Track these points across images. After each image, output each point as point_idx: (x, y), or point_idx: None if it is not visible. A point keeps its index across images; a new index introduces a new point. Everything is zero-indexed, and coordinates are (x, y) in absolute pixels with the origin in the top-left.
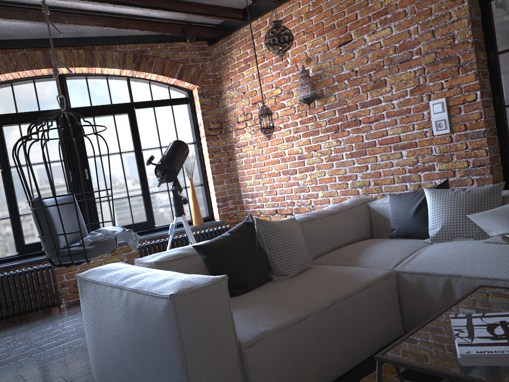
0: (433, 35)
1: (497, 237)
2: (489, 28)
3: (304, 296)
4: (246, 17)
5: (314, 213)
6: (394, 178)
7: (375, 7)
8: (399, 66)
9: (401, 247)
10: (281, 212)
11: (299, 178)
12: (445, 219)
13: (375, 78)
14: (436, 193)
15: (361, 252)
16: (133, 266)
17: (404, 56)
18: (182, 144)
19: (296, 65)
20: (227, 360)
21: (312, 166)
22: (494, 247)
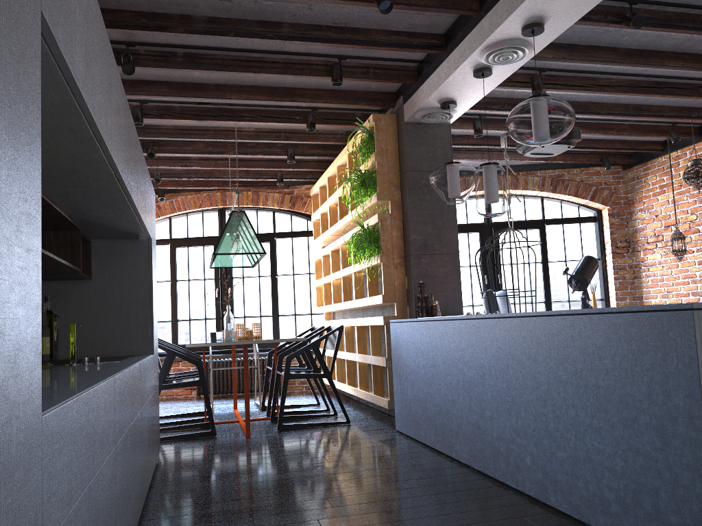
0: None
1: None
2: None
3: None
4: (665, 148)
5: None
6: None
7: None
8: None
9: None
10: None
11: None
12: None
13: None
14: None
15: None
16: None
17: None
18: (593, 260)
19: None
20: None
21: None
22: None
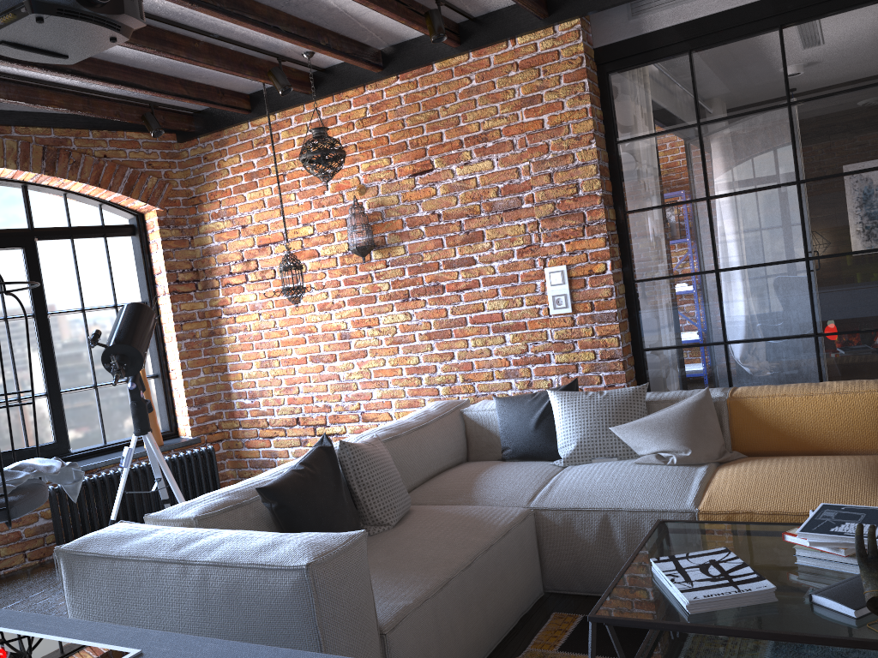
0: (550, 180)
1: (650, 455)
2: (619, 178)
3: (431, 552)
4: (255, 108)
5: (395, 427)
6: (493, 372)
7: (469, 128)
8: (504, 215)
9: (527, 474)
10: (306, 422)
11: (341, 369)
12: (581, 432)
13: (468, 228)
14: (566, 398)
15: (474, 484)
16: (169, 527)
17: (510, 202)
18: (146, 311)
19: (342, 195)
20: (373, 652)
21: (363, 350)
22: (650, 469)
